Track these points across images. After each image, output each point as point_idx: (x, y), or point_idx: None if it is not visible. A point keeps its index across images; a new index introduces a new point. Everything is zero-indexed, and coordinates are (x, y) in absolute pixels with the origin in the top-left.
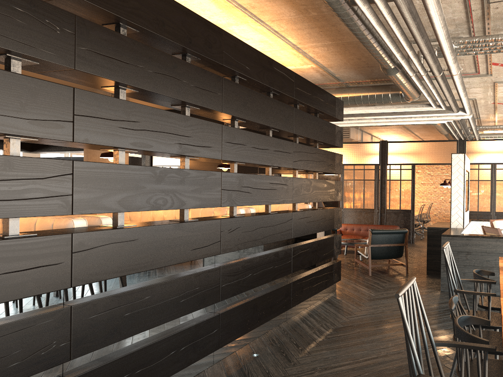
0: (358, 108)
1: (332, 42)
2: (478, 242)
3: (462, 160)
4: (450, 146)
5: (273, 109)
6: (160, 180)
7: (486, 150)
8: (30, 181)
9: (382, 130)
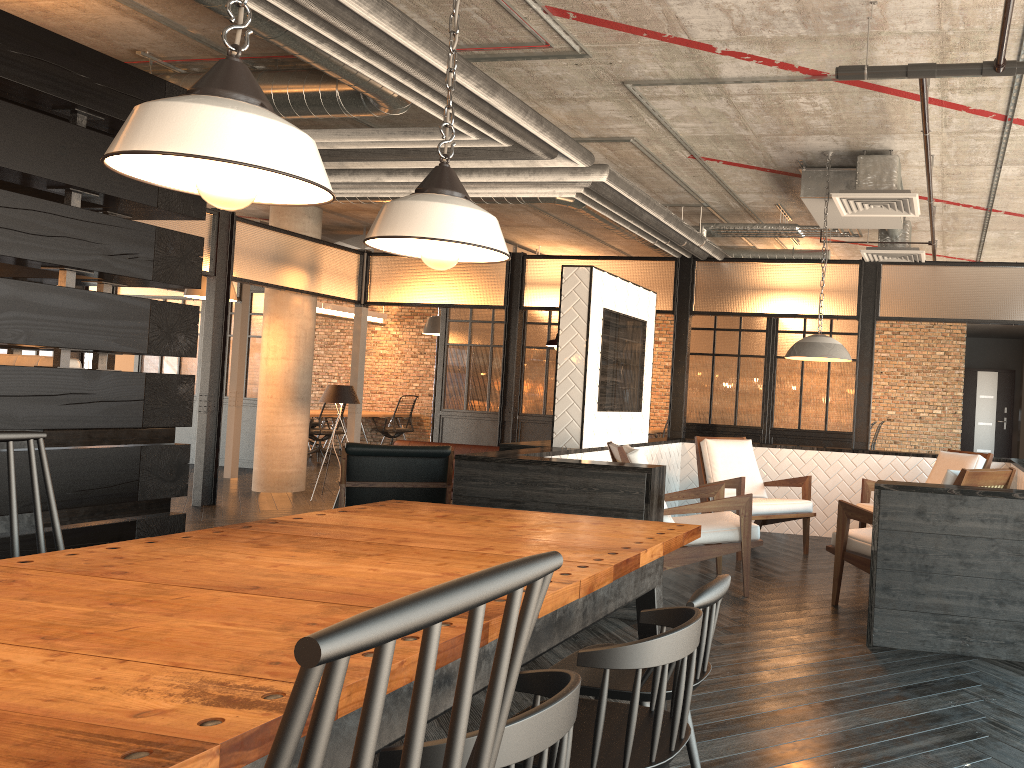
0: None
1: None
2: (539, 477)
3: (587, 283)
4: (662, 270)
5: None
6: None
7: (737, 283)
8: None
9: (527, 231)
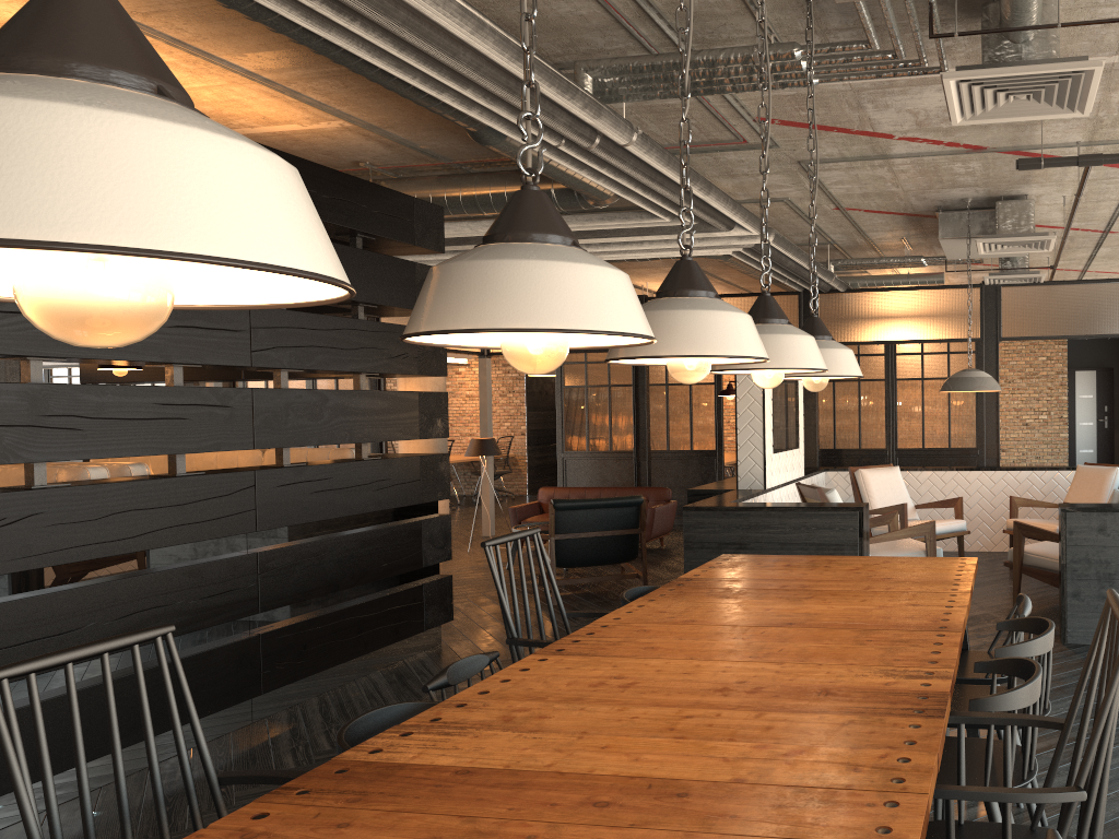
0: None
1: (341, 68)
2: (761, 521)
3: None
4: (785, 305)
5: None
6: None
7: (861, 313)
8: None
9: (642, 271)
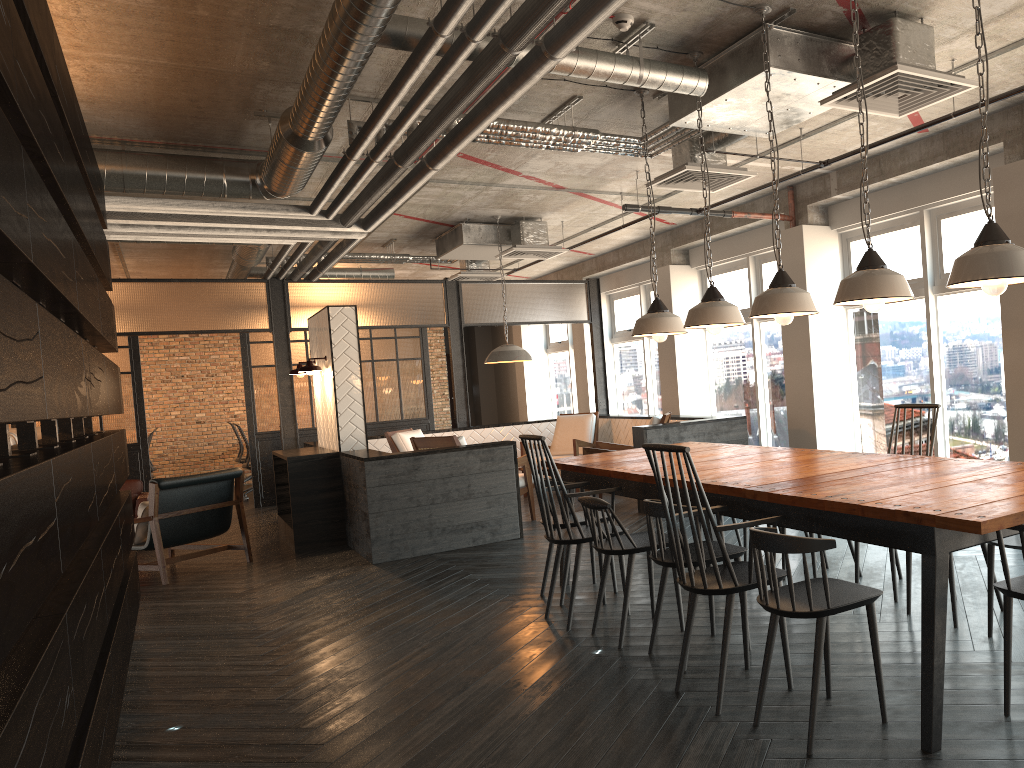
0: (113, 200)
1: (169, 63)
2: (436, 462)
3: (353, 319)
4: (251, 292)
5: (83, 198)
6: (65, 351)
7: (334, 301)
8: (29, 345)
9: None
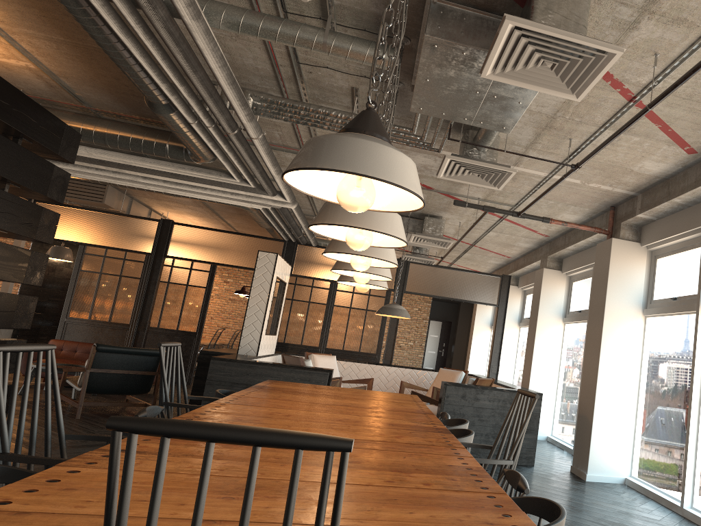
0: (112, 153)
1: (66, 40)
2: (265, 372)
3: (273, 263)
4: (274, 246)
5: None
6: None
7: (323, 261)
8: None
9: (171, 204)
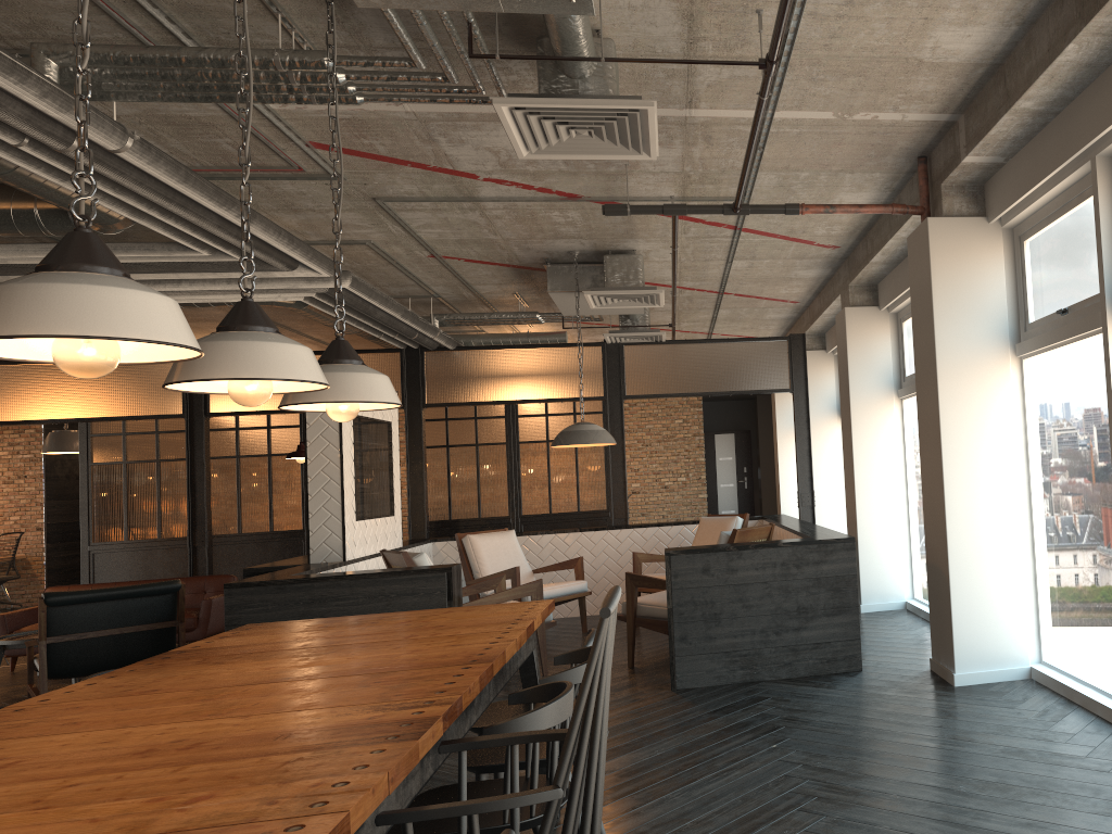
0: None
1: None
2: (328, 593)
3: None
4: (385, 363)
5: None
6: None
7: (474, 372)
8: None
9: (202, 326)
